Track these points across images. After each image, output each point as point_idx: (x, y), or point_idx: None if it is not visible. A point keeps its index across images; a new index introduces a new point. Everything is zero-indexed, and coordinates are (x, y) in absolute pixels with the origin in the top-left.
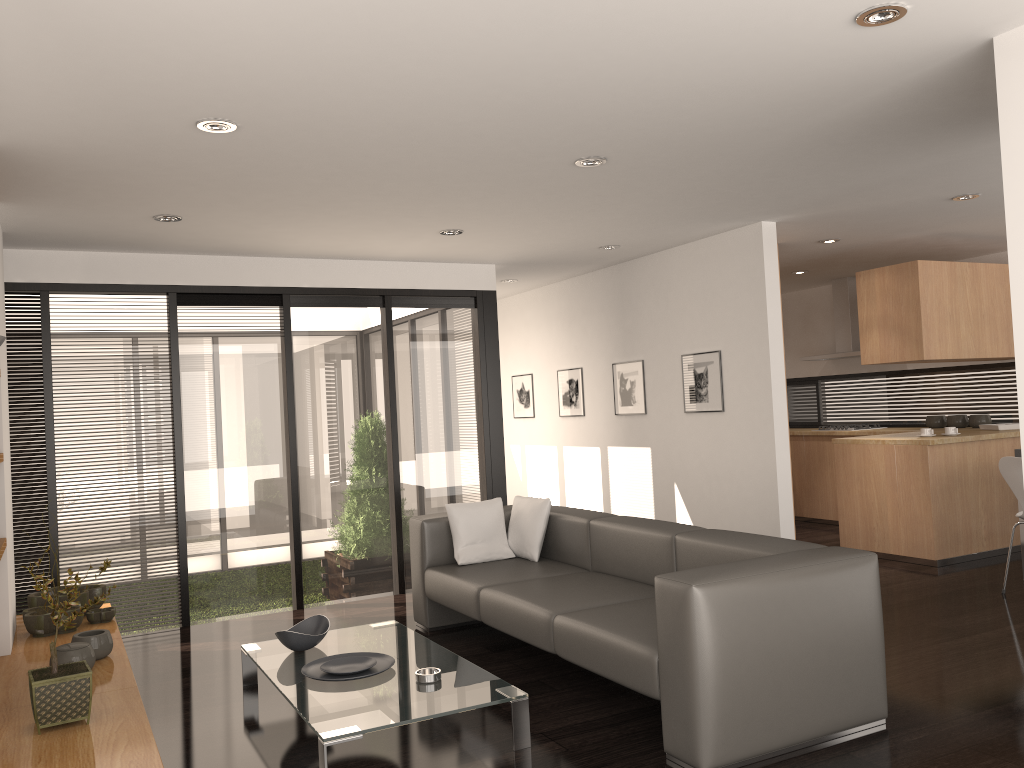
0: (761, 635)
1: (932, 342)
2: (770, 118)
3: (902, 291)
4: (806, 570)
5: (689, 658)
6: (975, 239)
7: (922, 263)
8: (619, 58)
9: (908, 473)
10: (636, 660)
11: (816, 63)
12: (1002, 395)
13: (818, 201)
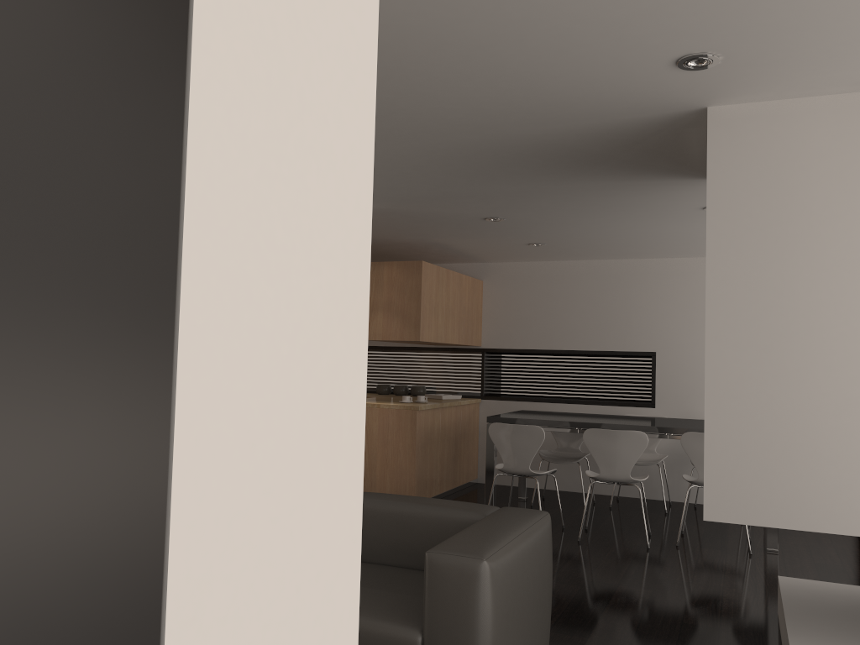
0: (515, 600)
1: (425, 327)
2: (497, 118)
3: (407, 283)
4: (529, 533)
5: (476, 635)
6: (446, 251)
7: (424, 263)
8: (499, 16)
9: (398, 432)
10: (390, 643)
11: (601, 83)
12: (434, 372)
13: (408, 198)
